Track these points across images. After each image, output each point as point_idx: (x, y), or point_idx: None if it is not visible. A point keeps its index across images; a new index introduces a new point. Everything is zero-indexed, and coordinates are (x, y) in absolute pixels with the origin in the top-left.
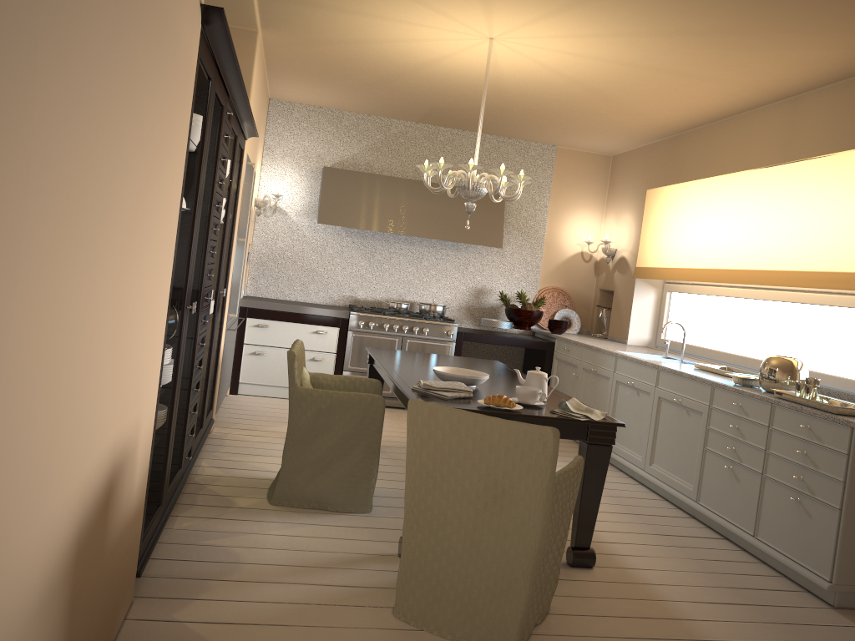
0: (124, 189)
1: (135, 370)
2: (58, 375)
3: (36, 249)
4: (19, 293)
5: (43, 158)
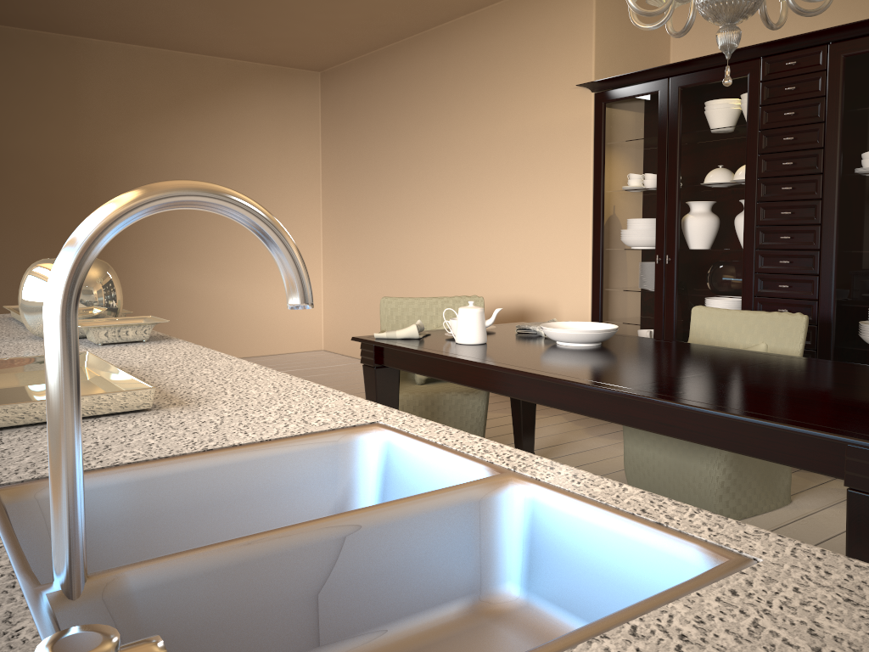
0: (501, 204)
1: (540, 274)
2: (469, 257)
3: (453, 226)
4: (449, 235)
5: (452, 207)
